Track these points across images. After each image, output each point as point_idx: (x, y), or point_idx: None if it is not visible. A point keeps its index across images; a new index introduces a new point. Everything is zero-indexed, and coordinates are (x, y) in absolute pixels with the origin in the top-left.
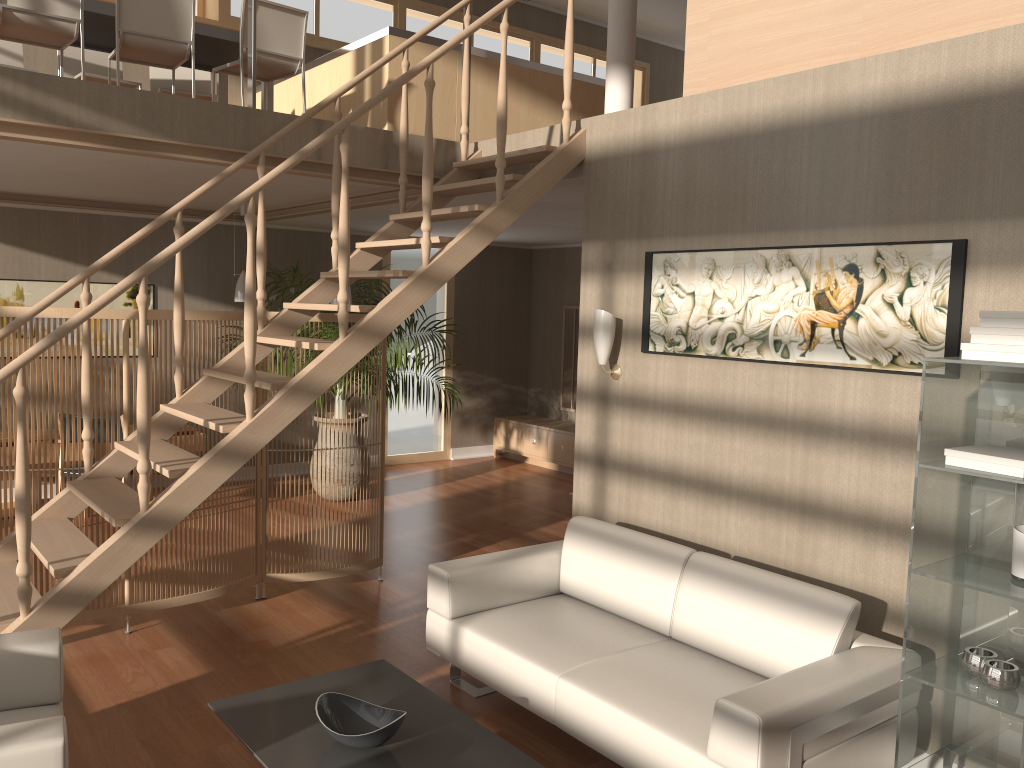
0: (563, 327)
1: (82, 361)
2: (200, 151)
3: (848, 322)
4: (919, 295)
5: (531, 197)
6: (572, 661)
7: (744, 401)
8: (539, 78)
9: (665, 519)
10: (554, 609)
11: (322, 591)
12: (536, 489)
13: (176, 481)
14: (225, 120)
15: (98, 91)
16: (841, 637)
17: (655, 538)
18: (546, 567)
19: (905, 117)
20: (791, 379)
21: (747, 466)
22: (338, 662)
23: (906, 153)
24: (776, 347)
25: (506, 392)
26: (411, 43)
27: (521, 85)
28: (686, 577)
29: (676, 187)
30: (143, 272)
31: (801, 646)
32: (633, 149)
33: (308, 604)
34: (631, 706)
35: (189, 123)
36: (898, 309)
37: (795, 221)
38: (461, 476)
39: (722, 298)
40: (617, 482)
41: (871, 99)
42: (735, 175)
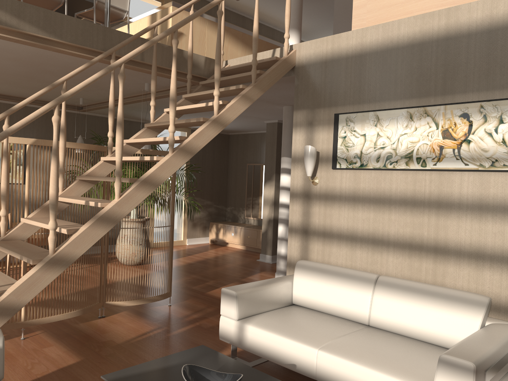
0: (246, 175)
1: (2, 167)
2: (76, 49)
3: (463, 145)
4: (507, 127)
5: (269, 83)
6: (322, 340)
7: (397, 192)
8: (247, 38)
9: (347, 261)
10: (295, 313)
11: (137, 312)
12: (238, 258)
13: (72, 236)
14: (92, 32)
15: (18, 5)
16: (483, 318)
17: (353, 269)
18: (285, 289)
19: (496, 32)
20: (427, 178)
21: (399, 228)
22: (160, 351)
23: (497, 52)
24: (418, 161)
25: (215, 209)
26: (195, 1)
27: (238, 40)
28: (377, 290)
29: (353, 78)
30: (57, 102)
31: (458, 325)
32: (326, 59)
33: (131, 319)
34: (371, 364)
35: (71, 31)
36: (495, 136)
37: (428, 92)
38: (195, 252)
39: (383, 136)
40: (316, 242)
41: (474, 24)
42: (390, 69)
